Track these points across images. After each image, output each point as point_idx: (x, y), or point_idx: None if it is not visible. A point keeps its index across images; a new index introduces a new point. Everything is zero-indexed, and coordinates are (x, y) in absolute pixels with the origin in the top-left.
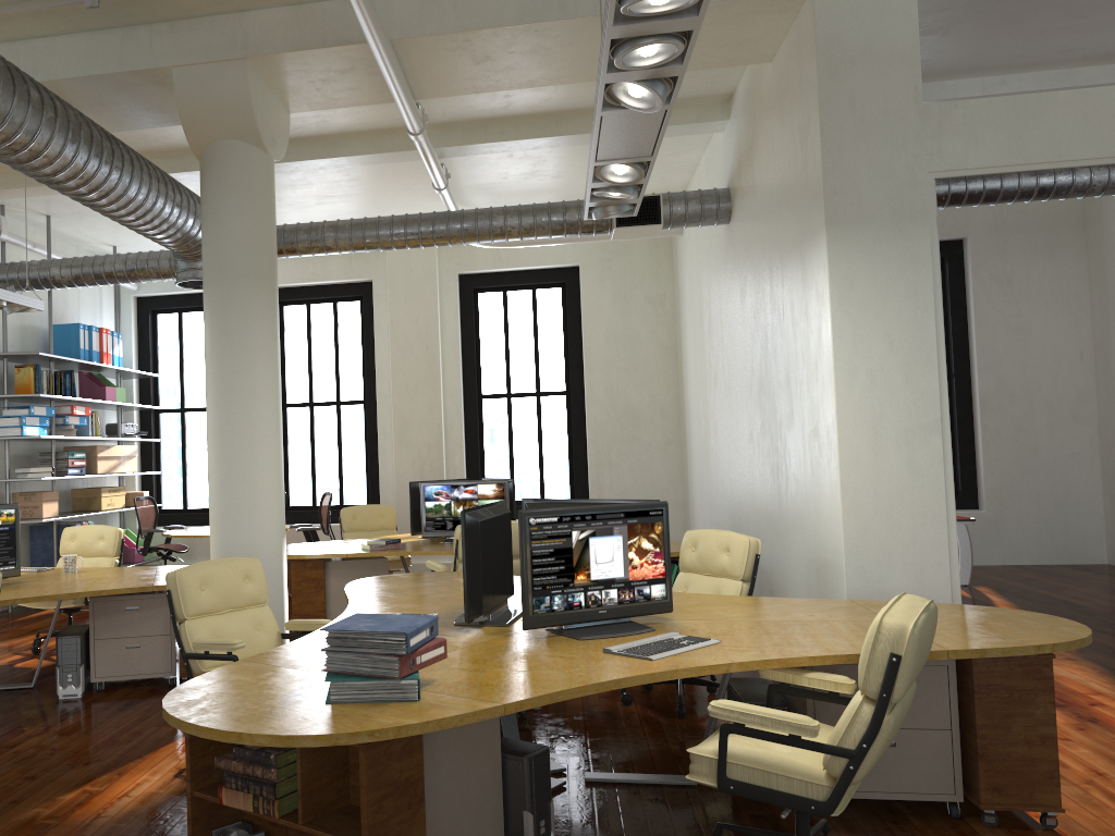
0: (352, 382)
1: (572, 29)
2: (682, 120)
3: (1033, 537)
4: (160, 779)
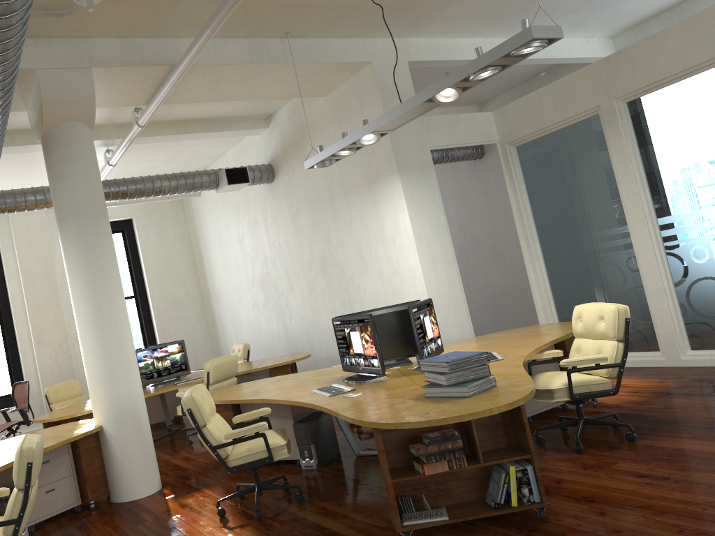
0: None
1: (268, 70)
2: (247, 127)
3: None
4: (226, 533)
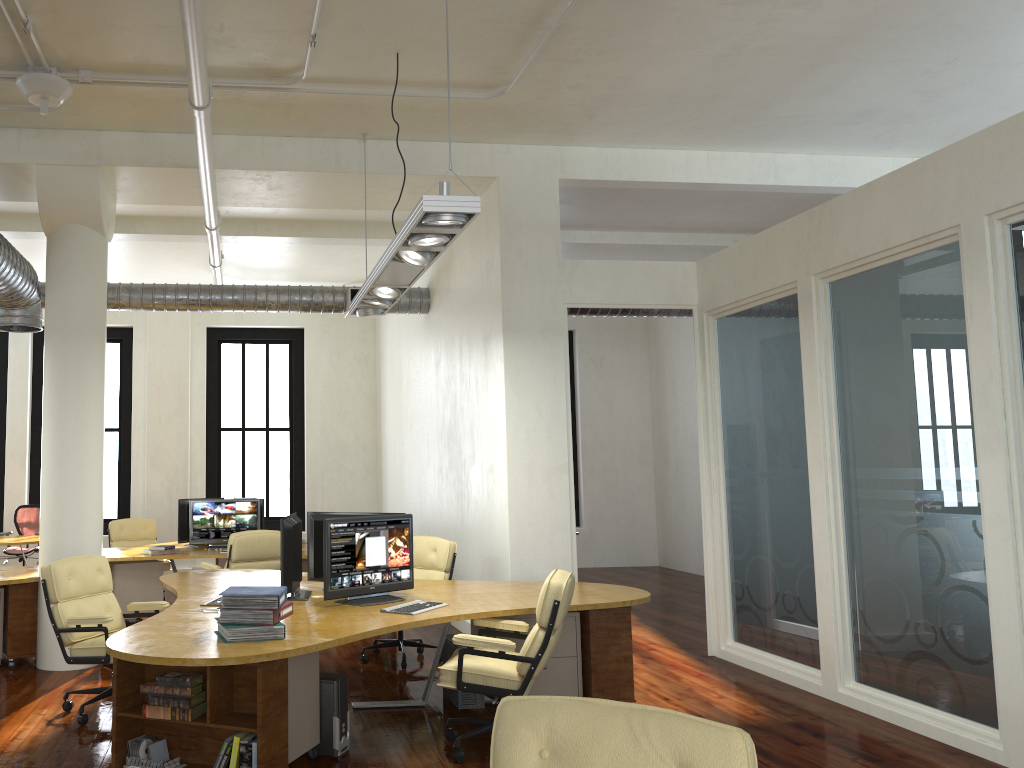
0: None
1: (342, 178)
2: None
3: (614, 546)
4: (36, 727)
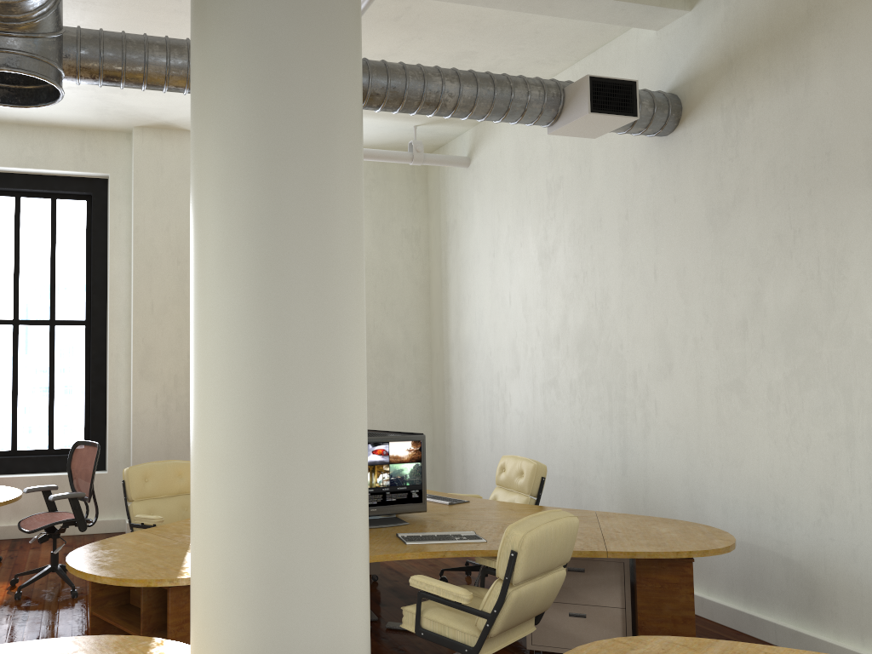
0: (1, 303)
1: None
2: None
3: None
4: None
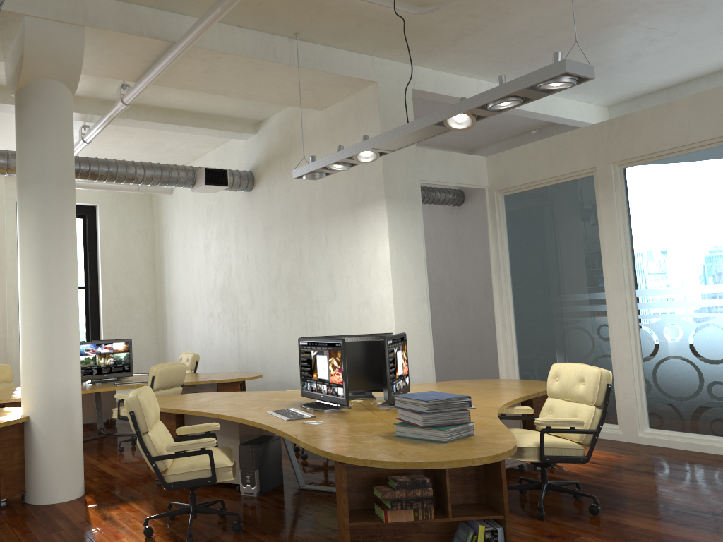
0: None
1: (271, 68)
2: (234, 129)
3: None
4: None
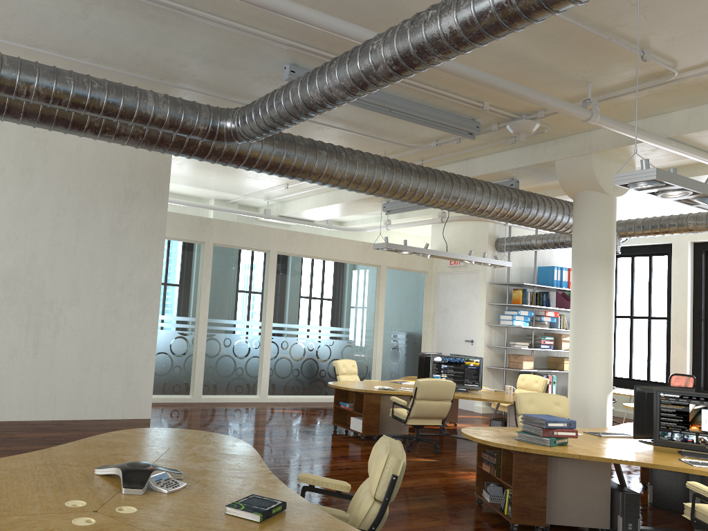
0: None
1: None
2: None
3: None
4: None
